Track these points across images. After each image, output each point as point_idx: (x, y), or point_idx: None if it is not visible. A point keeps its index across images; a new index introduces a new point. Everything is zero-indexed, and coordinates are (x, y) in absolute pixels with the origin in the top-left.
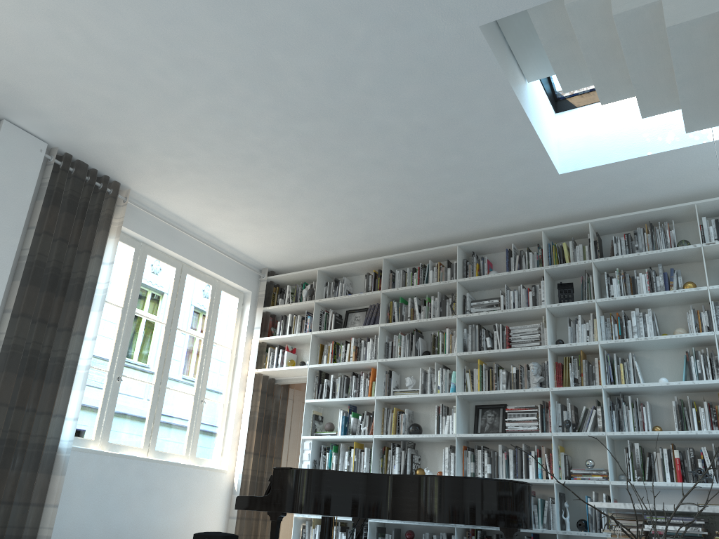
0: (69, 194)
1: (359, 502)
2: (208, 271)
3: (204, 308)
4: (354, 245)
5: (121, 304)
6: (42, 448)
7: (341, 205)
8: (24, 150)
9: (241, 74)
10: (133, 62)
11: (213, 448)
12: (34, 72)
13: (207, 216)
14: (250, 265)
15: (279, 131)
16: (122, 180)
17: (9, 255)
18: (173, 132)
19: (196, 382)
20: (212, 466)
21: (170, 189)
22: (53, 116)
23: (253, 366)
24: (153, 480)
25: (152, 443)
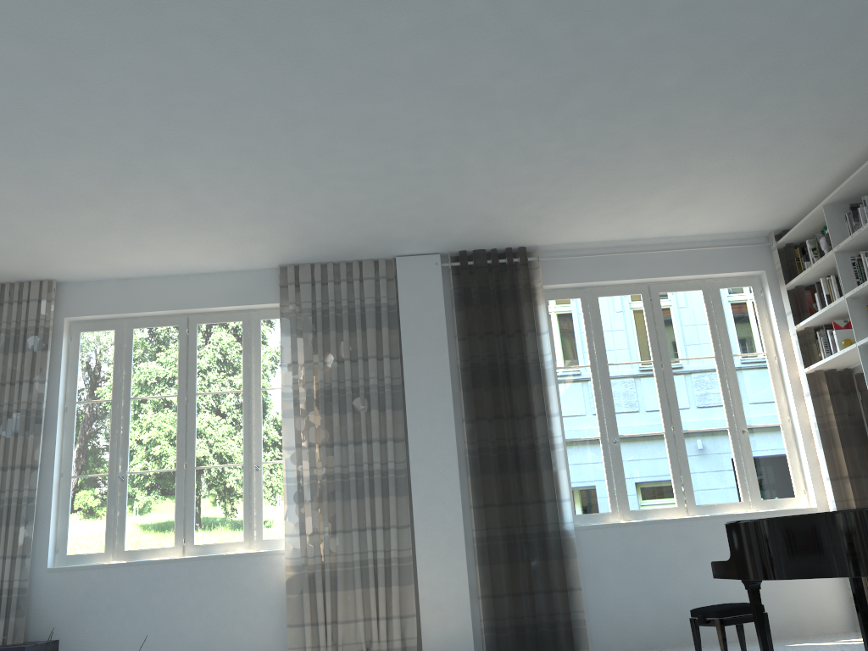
0: (477, 287)
1: (834, 555)
2: (686, 277)
3: (701, 321)
4: (837, 153)
5: (588, 362)
6: (542, 536)
7: (742, 132)
8: (422, 272)
9: (461, 115)
10: (392, 169)
11: (787, 483)
12: (363, 219)
13: (630, 226)
14: (747, 239)
15: (562, 126)
16: (521, 243)
17: (444, 371)
18: (494, 189)
19: (726, 412)
20: (794, 506)
21: (564, 226)
22: (414, 236)
23: (800, 364)
24: (700, 541)
25: (688, 498)
